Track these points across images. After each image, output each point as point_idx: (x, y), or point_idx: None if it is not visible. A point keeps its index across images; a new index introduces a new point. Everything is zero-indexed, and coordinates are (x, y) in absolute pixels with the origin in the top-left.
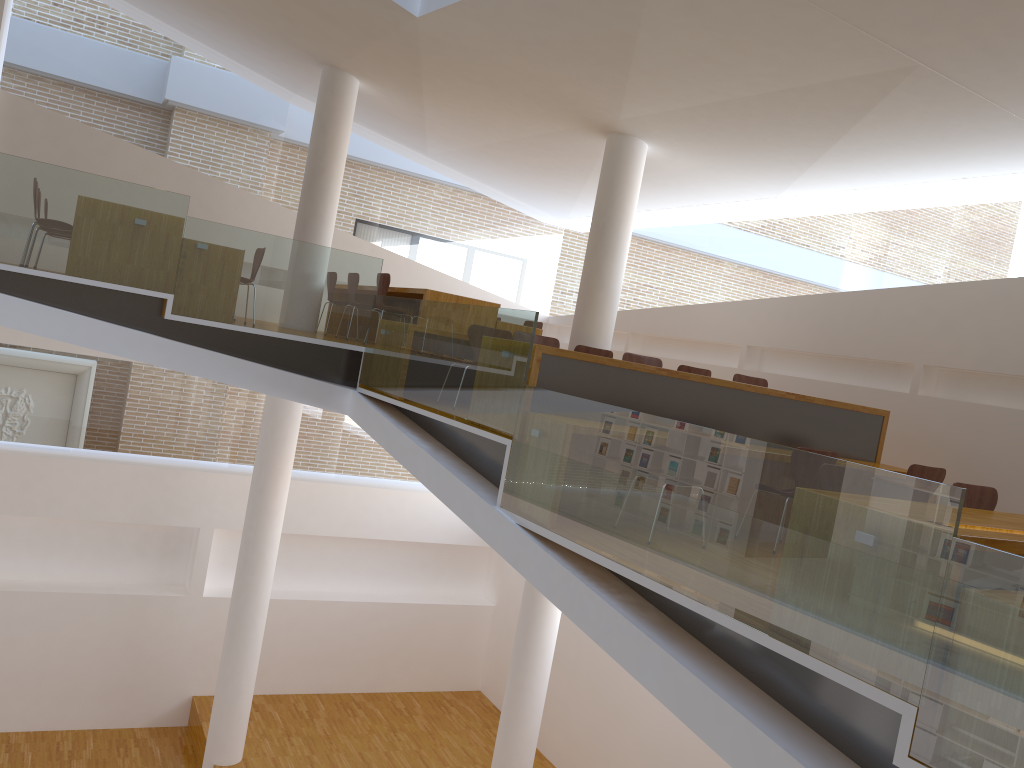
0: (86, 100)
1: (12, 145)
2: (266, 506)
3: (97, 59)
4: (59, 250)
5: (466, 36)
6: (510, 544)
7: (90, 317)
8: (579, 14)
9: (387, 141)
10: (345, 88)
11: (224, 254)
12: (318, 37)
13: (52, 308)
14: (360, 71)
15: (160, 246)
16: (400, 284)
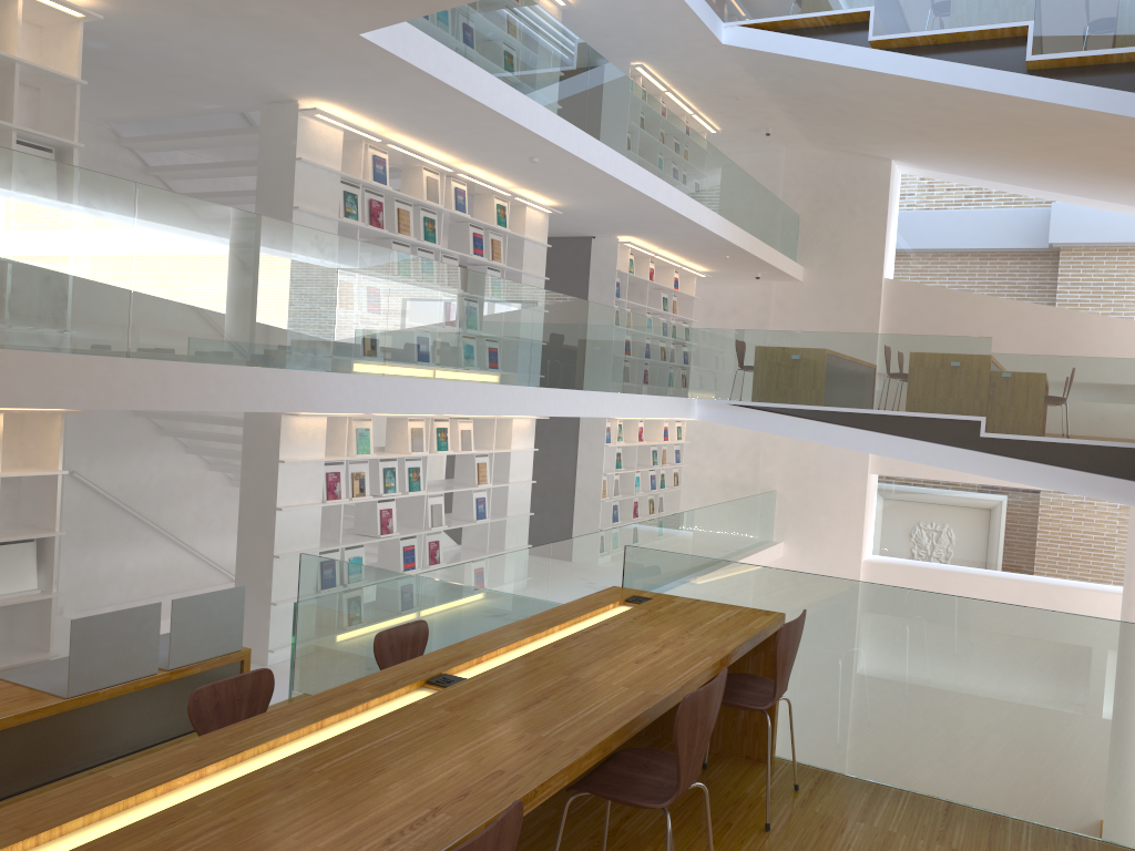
0: (955, 269)
1: (900, 319)
2: None
3: (961, 234)
4: (897, 394)
5: None
6: None
7: (926, 441)
8: None
9: None
10: None
11: (1024, 378)
12: (1134, 164)
13: (896, 436)
14: None
15: (971, 380)
16: None
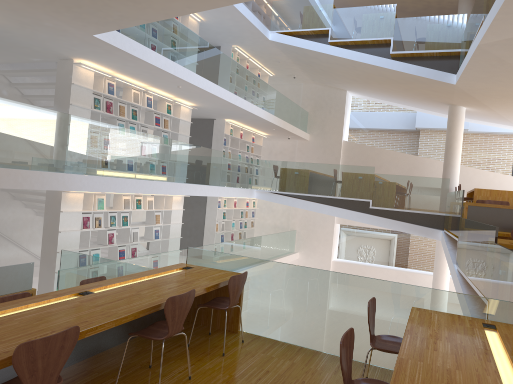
0: (372, 137)
1: (349, 158)
2: (438, 286)
3: (375, 122)
4: (337, 189)
5: (476, 85)
6: (453, 276)
7: (348, 209)
8: (497, 71)
9: (499, 125)
10: (457, 111)
11: (387, 184)
12: (437, 97)
13: (336, 207)
14: (460, 104)
15: (366, 184)
16: (511, 189)
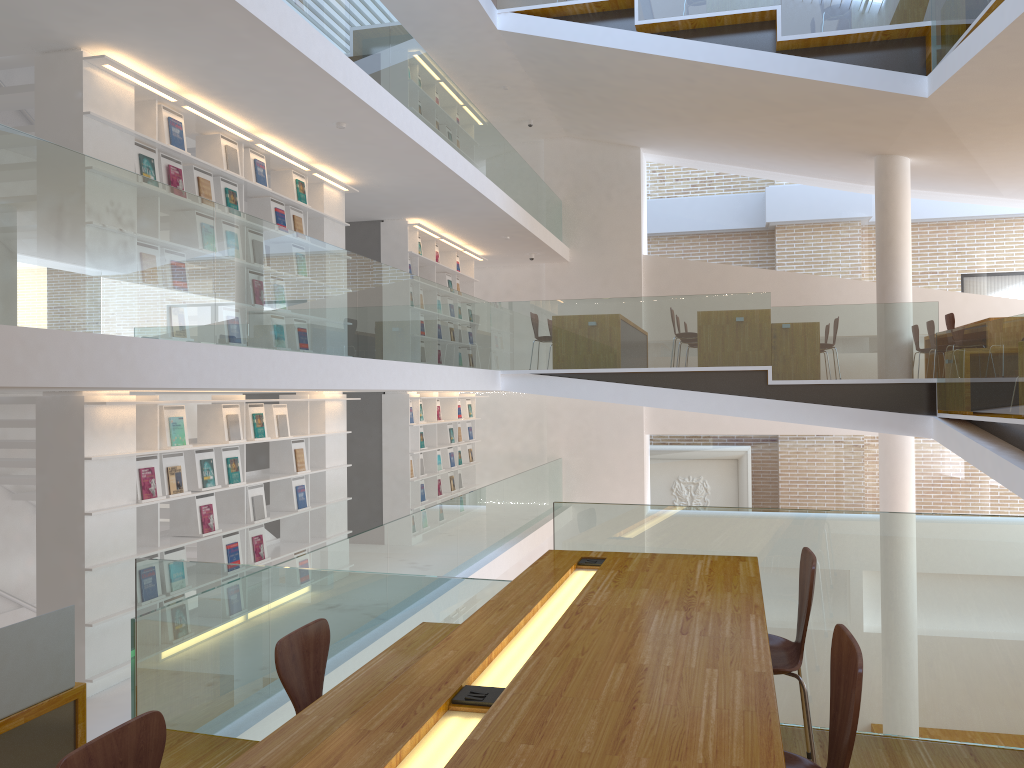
0: (703, 244)
1: (660, 291)
2: None
3: (705, 212)
4: (690, 351)
5: (975, 95)
6: None
7: (718, 393)
8: None
9: (959, 197)
10: (896, 168)
11: (802, 328)
12: (860, 138)
13: (692, 391)
14: (905, 150)
15: (755, 333)
16: None
